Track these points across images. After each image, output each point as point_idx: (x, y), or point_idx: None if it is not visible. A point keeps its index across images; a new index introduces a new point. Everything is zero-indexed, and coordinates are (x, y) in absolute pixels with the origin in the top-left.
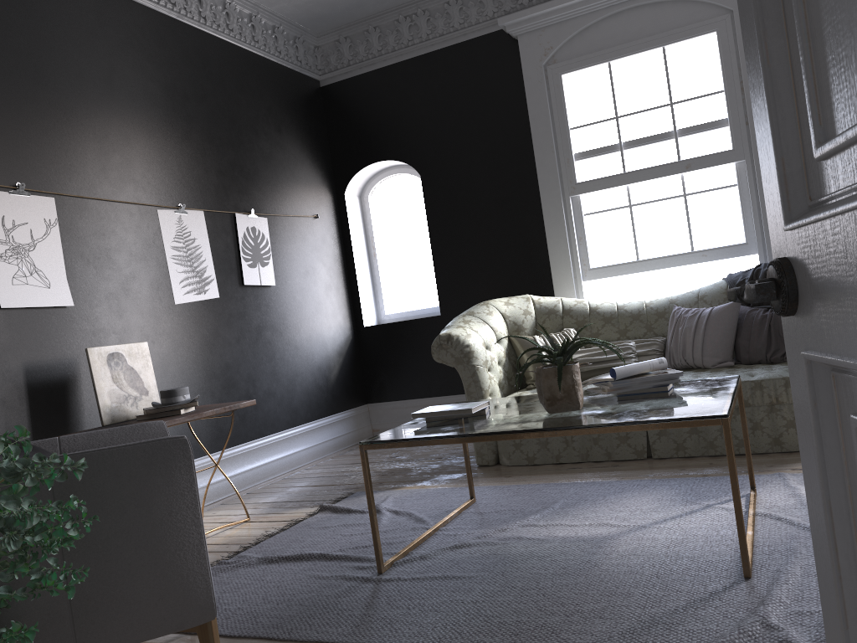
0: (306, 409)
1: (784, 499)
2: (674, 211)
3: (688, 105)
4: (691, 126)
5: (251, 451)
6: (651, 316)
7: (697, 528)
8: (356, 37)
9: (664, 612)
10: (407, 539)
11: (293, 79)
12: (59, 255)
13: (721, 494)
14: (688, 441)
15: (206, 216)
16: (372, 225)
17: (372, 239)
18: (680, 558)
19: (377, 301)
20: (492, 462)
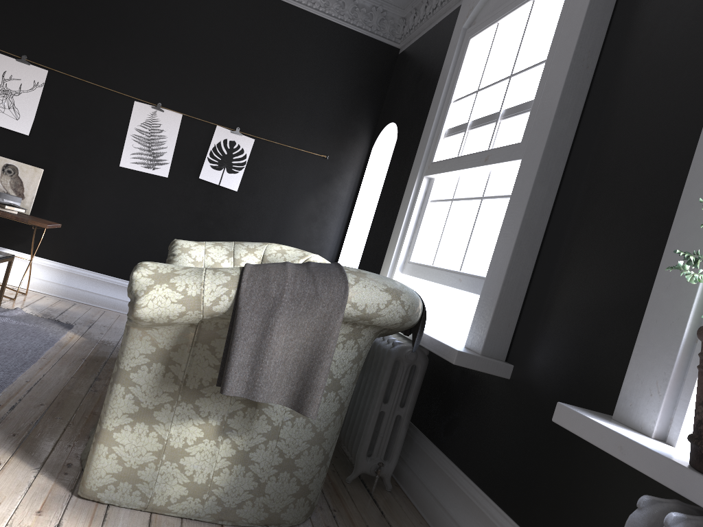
0: None
1: None
2: (470, 216)
3: (520, 77)
4: (511, 107)
5: None
6: None
7: None
8: (419, 8)
9: None
10: None
11: (358, 41)
12: (35, 104)
13: None
14: None
15: (184, 119)
16: None
17: None
18: None
19: None
20: None
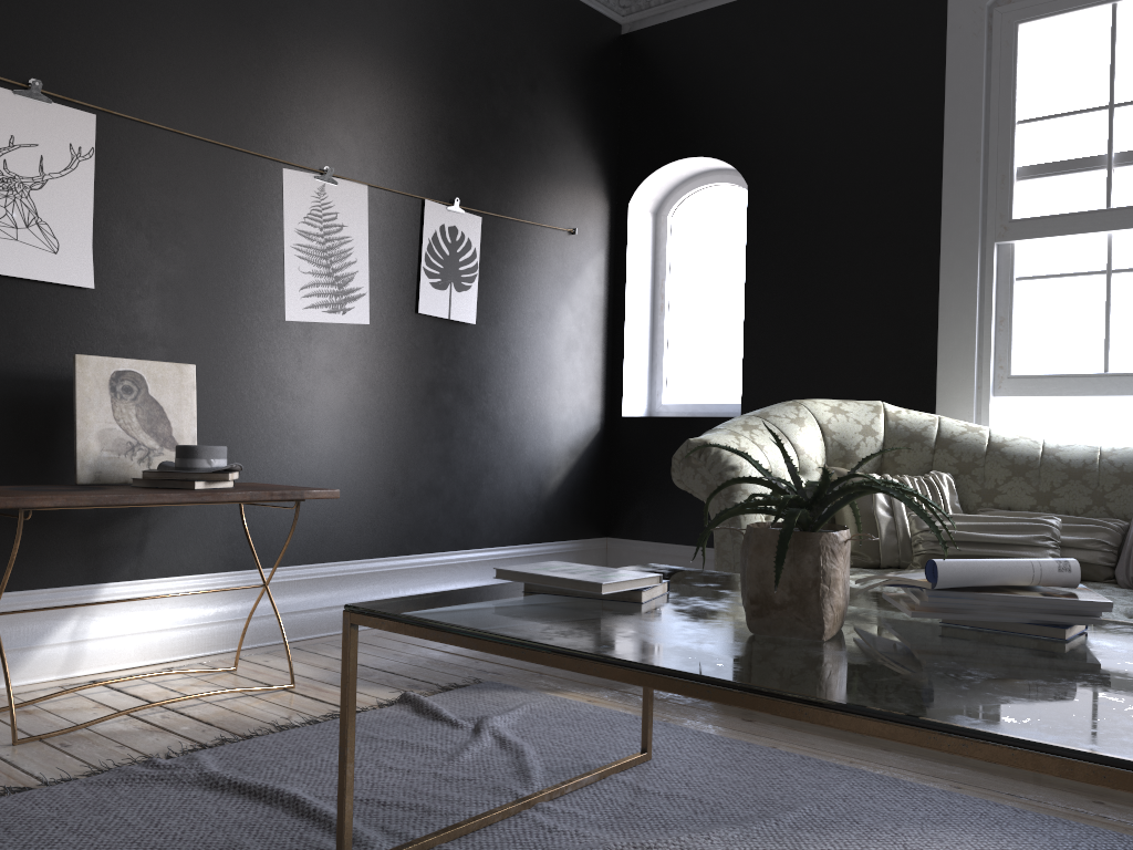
0: (493, 526)
1: None
2: None
3: None
4: None
5: (377, 574)
6: (1107, 478)
7: None
8: None
9: None
10: (464, 811)
11: (574, 13)
12: (86, 206)
13: None
14: None
15: (371, 194)
16: (667, 261)
17: (663, 283)
18: None
19: (653, 381)
20: None
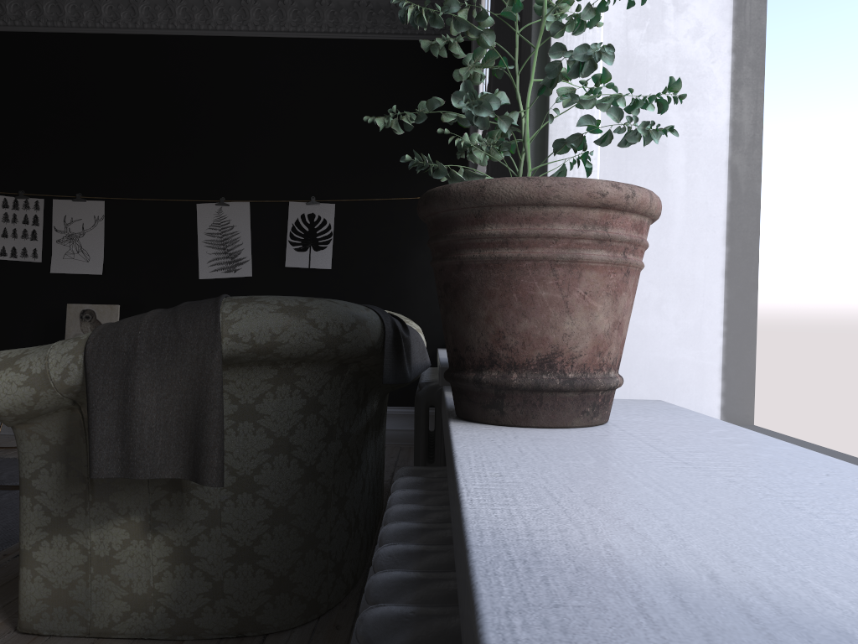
0: None
1: None
2: None
3: None
4: None
5: None
6: None
7: None
8: None
9: None
10: None
11: (423, 51)
12: (101, 240)
13: None
14: None
15: (252, 206)
16: None
17: None
18: None
19: None
20: None
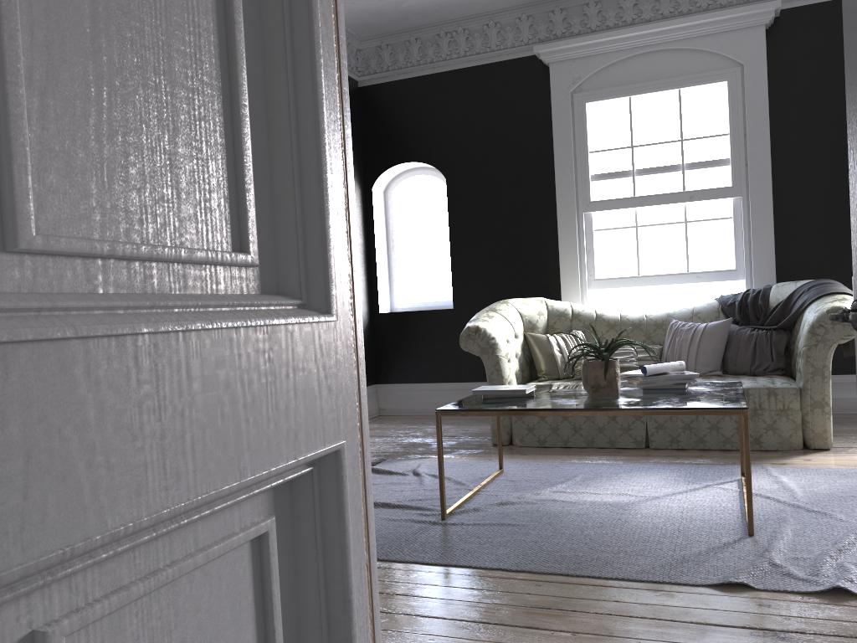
0: None
1: (769, 484)
2: (674, 235)
3: (696, 143)
4: (697, 162)
5: None
6: (650, 326)
7: (702, 501)
8: (397, 45)
9: (691, 554)
10: (455, 496)
11: None
12: None
13: (716, 478)
14: (681, 436)
15: None
16: (393, 220)
17: (392, 233)
18: (694, 520)
19: (391, 290)
20: (506, 442)
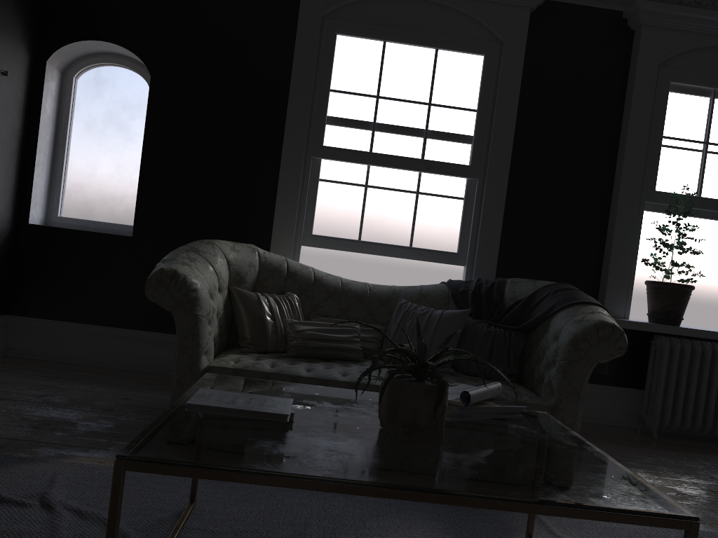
0: None
1: None
2: (404, 204)
3: (444, 111)
4: (441, 132)
5: None
6: (374, 302)
7: None
8: None
9: None
10: None
11: None
12: None
13: (496, 537)
14: None
15: None
16: (70, 110)
17: (65, 126)
18: None
19: (51, 198)
20: None
